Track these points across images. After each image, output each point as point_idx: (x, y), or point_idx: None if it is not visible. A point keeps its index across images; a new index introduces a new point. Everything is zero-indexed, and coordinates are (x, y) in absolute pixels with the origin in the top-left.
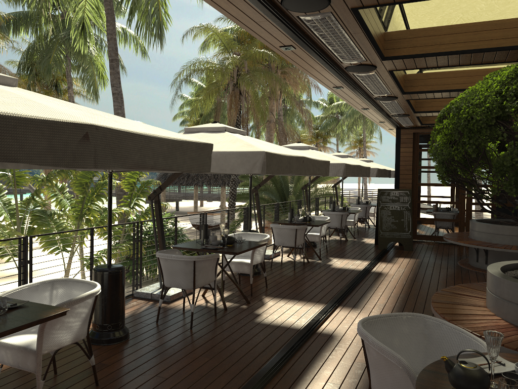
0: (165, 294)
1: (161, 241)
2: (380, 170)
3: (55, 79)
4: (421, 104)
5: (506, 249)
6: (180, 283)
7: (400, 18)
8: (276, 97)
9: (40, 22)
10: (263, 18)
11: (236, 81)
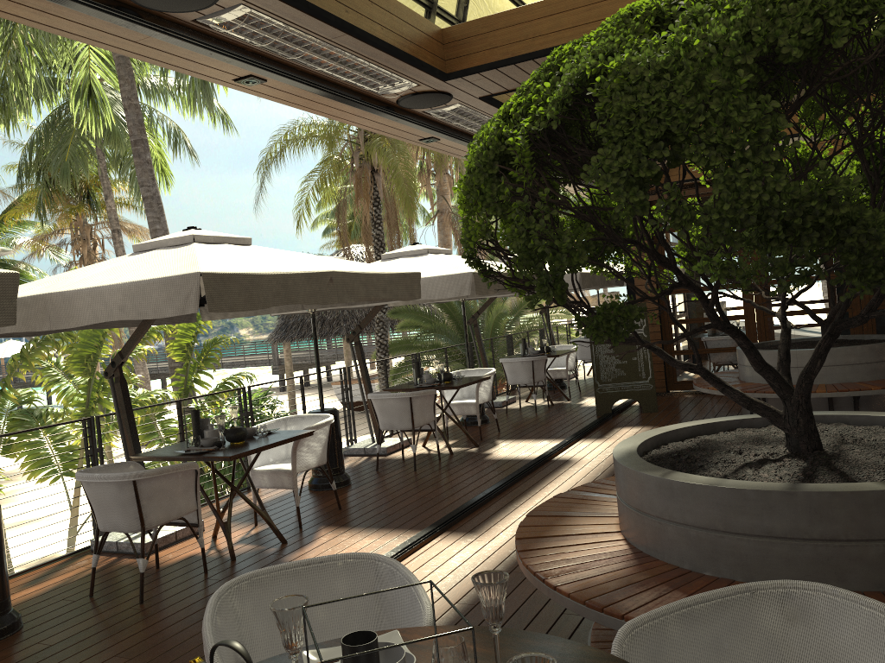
0: (100, 545)
1: (132, 448)
2: (589, 276)
3: (86, 185)
4: None
5: None
6: (117, 523)
7: (509, 1)
8: (447, 169)
9: (8, 94)
10: (140, 33)
11: (365, 150)
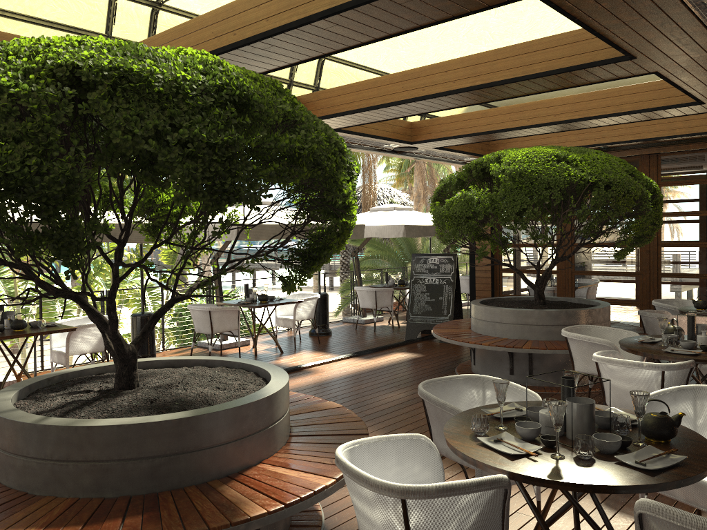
0: None
1: None
2: (420, 228)
3: None
4: (417, 130)
5: (463, 343)
6: None
7: None
8: None
9: None
10: None
11: None
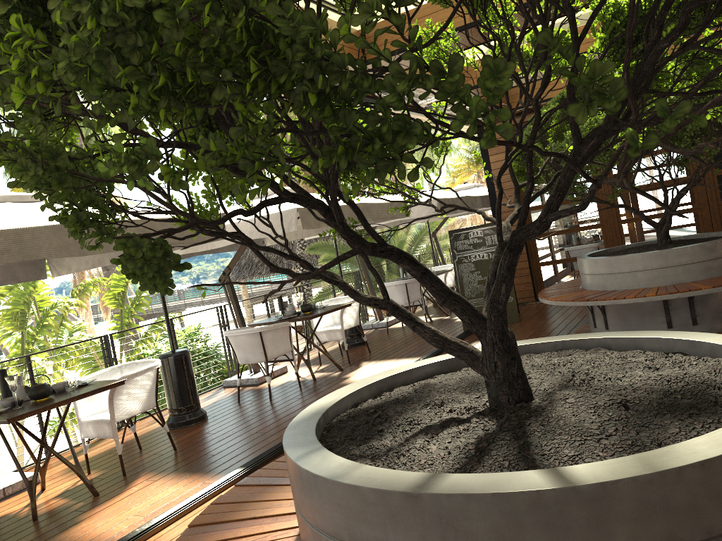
0: None
1: None
2: (449, 201)
3: None
4: None
5: (617, 301)
6: None
7: None
8: None
9: None
10: None
11: None
